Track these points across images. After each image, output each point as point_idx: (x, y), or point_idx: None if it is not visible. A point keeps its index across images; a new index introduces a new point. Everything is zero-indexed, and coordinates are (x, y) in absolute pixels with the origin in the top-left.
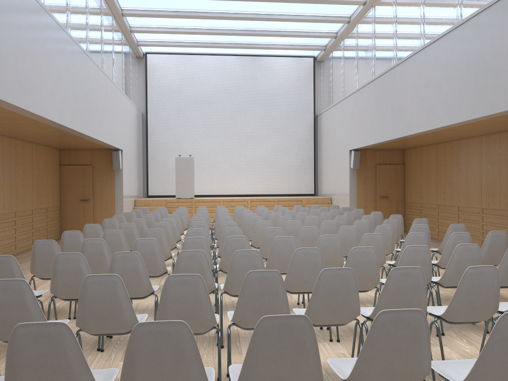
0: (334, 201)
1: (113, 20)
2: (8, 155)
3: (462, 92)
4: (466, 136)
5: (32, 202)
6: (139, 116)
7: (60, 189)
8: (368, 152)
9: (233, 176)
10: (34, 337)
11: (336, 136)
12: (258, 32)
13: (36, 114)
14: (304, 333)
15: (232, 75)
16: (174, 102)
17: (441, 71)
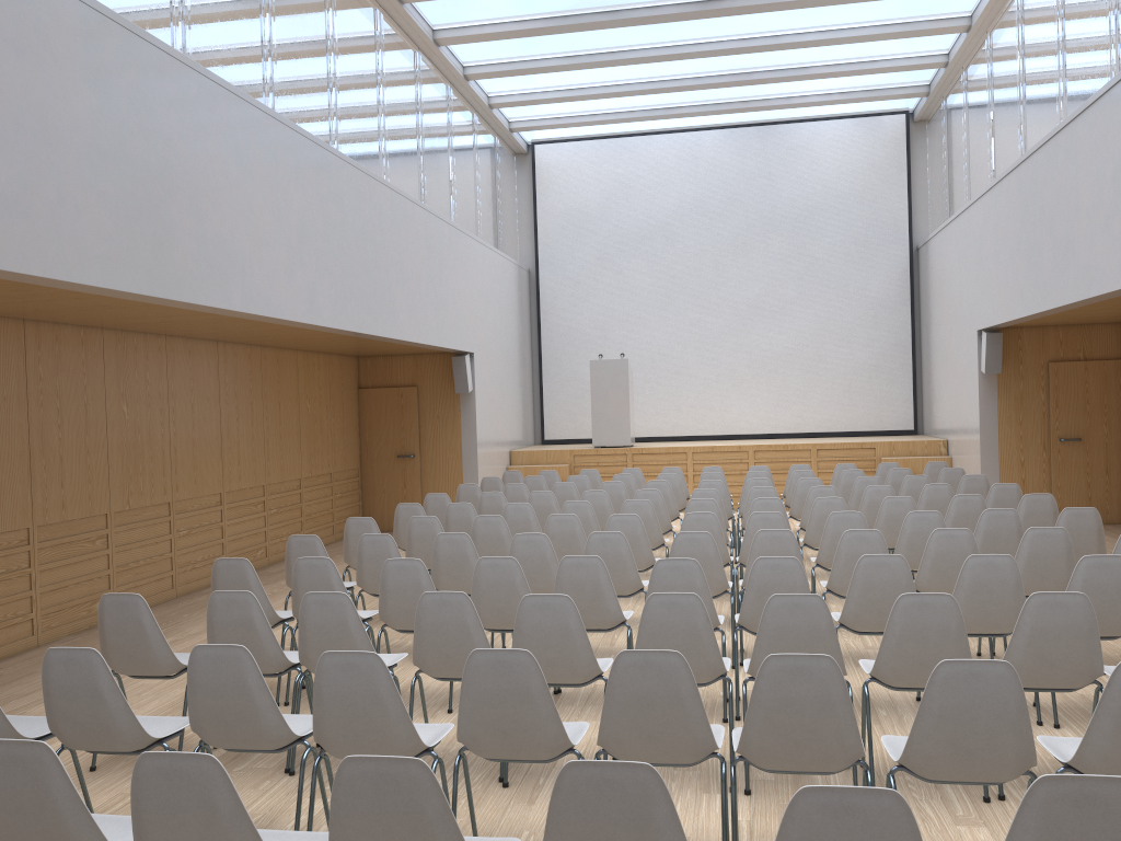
0: (952, 448)
1: (449, 90)
2: (247, 378)
3: None
4: None
5: (300, 464)
6: (520, 276)
7: (360, 435)
8: (1027, 333)
9: (722, 394)
10: (4, 762)
11: (952, 296)
12: (758, 76)
13: (251, 314)
14: (420, 792)
15: (715, 173)
16: (592, 242)
17: None
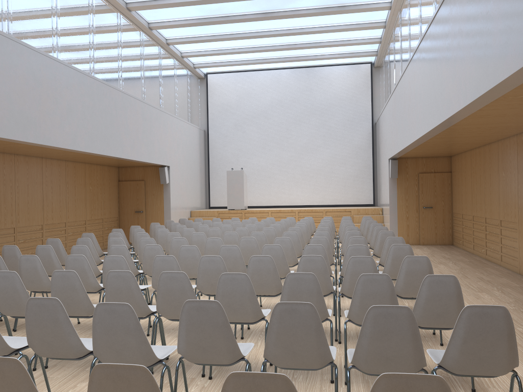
0: (383, 211)
1: (160, 49)
2: (57, 174)
3: (429, 100)
4: (482, 142)
5: (85, 213)
6: (199, 133)
7: (119, 202)
8: (410, 160)
9: (289, 187)
10: None
11: (383, 144)
12: (299, 45)
13: (39, 144)
14: None
15: (287, 88)
16: (232, 118)
17: (421, 78)
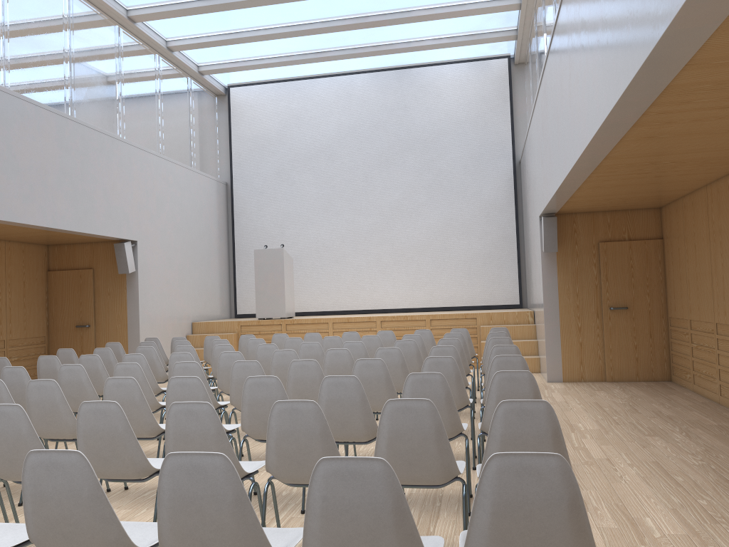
0: (535, 317)
1: (119, 29)
2: None
3: (616, 12)
4: None
5: None
6: (214, 187)
7: (48, 309)
8: (581, 218)
9: (372, 277)
10: None
11: (531, 192)
12: (372, 19)
13: None
14: None
15: (364, 106)
16: (272, 161)
17: None
